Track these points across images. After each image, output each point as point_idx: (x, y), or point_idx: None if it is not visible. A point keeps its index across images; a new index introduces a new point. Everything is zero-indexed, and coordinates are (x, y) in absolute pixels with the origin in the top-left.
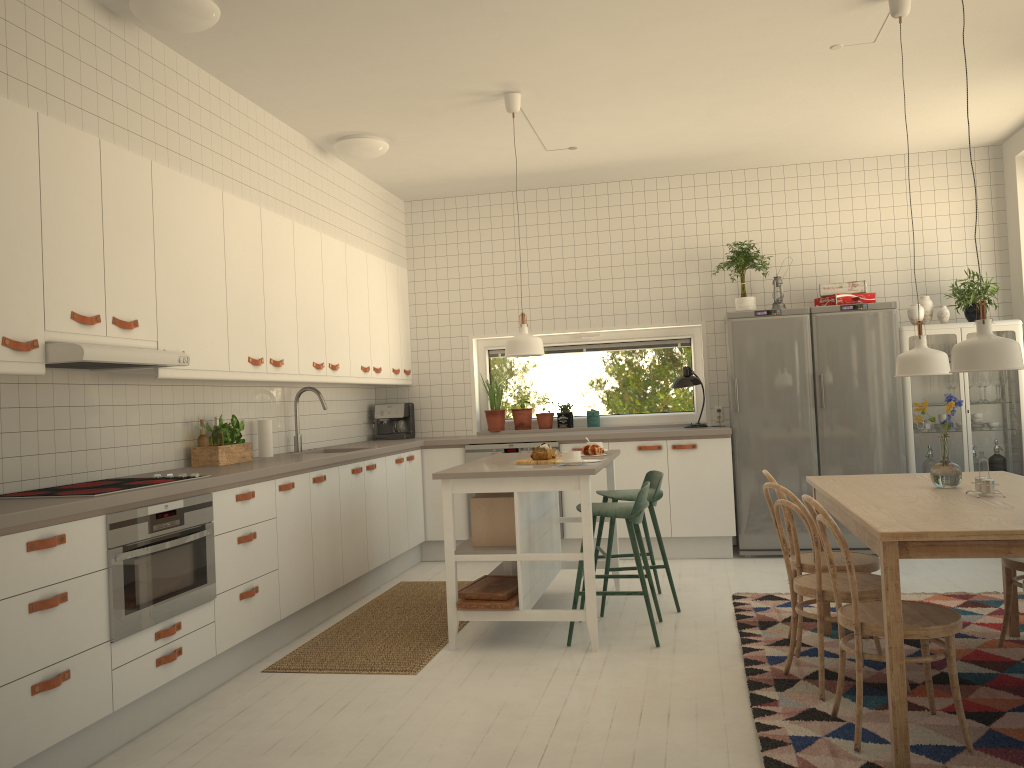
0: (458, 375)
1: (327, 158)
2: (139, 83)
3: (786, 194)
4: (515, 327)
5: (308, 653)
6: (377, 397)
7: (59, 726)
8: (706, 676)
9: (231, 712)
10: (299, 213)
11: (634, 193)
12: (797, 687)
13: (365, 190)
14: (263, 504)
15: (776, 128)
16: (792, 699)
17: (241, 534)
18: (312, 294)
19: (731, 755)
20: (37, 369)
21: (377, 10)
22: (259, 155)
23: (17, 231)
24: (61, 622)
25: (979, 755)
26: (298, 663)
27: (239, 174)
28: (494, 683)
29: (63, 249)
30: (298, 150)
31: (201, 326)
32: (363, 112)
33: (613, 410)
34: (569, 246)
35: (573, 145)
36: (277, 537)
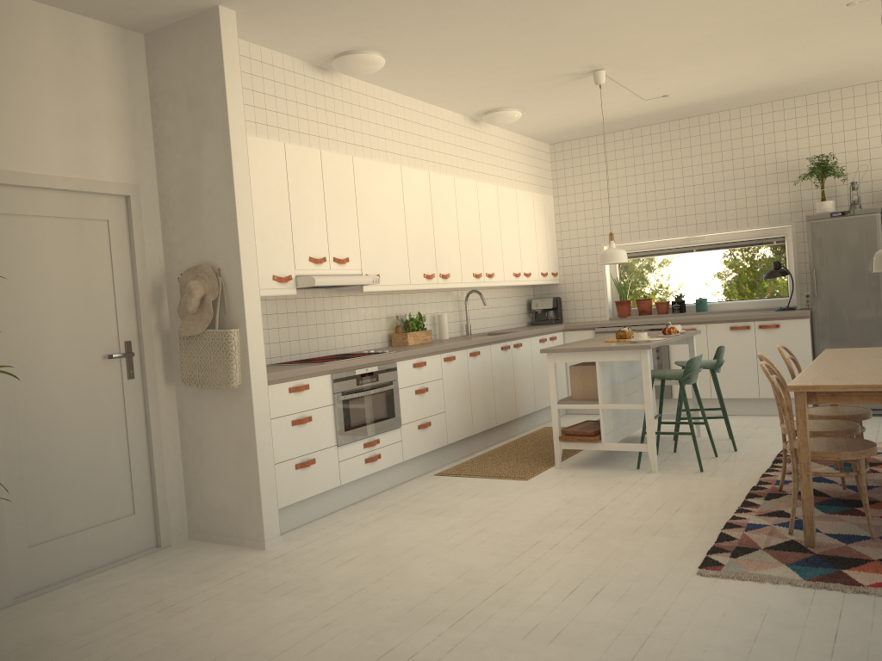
0: (593, 275)
1: (480, 126)
2: (342, 109)
3: (868, 108)
4: (636, 236)
5: (465, 466)
6: (534, 293)
7: (311, 488)
8: (723, 490)
9: (410, 494)
10: (459, 170)
11: (731, 120)
12: (781, 498)
13: (513, 143)
14: (432, 370)
15: (838, 60)
16: (771, 505)
17: (417, 388)
18: (471, 226)
19: (703, 532)
20: (292, 292)
21: (482, 41)
22: (426, 136)
23: (277, 214)
24: (309, 432)
25: (879, 542)
26: (456, 471)
27: (412, 152)
28: (574, 487)
29: (302, 221)
30: (456, 125)
31: (389, 257)
32: (496, 96)
33: (719, 298)
34: (678, 168)
35: (665, 94)
36: (443, 391)
